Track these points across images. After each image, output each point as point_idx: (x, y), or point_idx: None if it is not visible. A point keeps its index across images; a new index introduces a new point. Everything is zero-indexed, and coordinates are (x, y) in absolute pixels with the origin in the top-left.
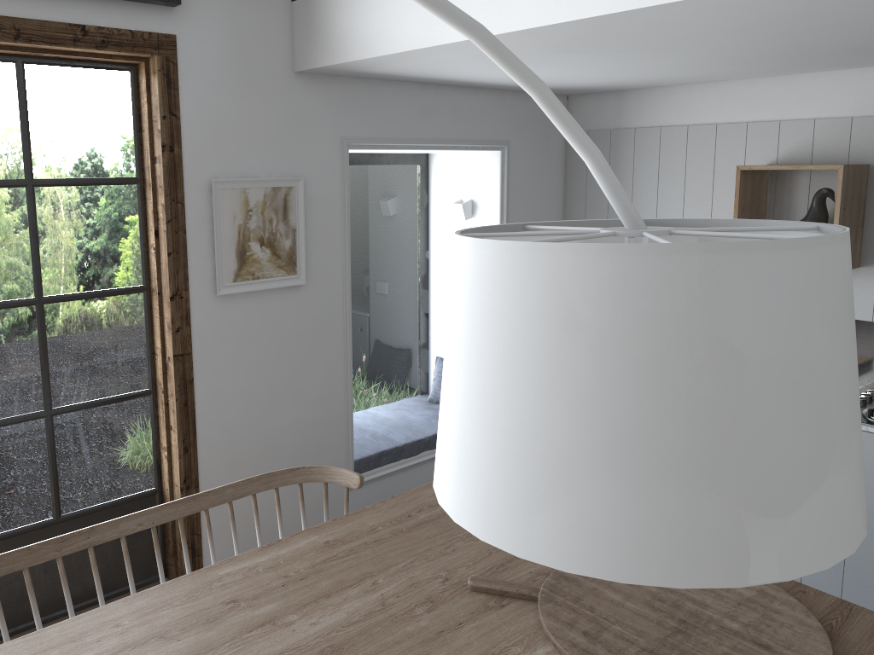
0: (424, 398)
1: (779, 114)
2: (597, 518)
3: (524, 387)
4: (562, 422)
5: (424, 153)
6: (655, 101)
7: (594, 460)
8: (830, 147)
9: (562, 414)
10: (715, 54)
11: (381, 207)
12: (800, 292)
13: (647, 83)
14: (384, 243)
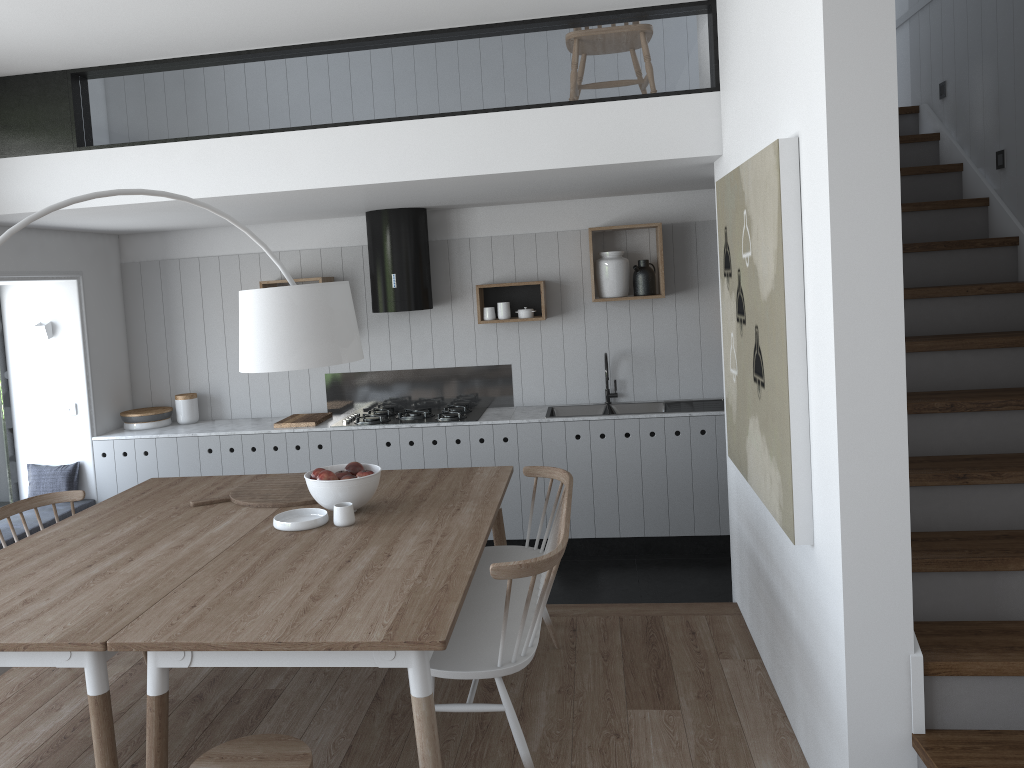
0: None
1: (278, 247)
2: (307, 353)
3: (283, 325)
4: (295, 331)
5: None
6: (192, 239)
7: (305, 339)
8: (311, 267)
9: (295, 329)
10: (246, 212)
11: None
12: (342, 294)
13: (188, 226)
14: None
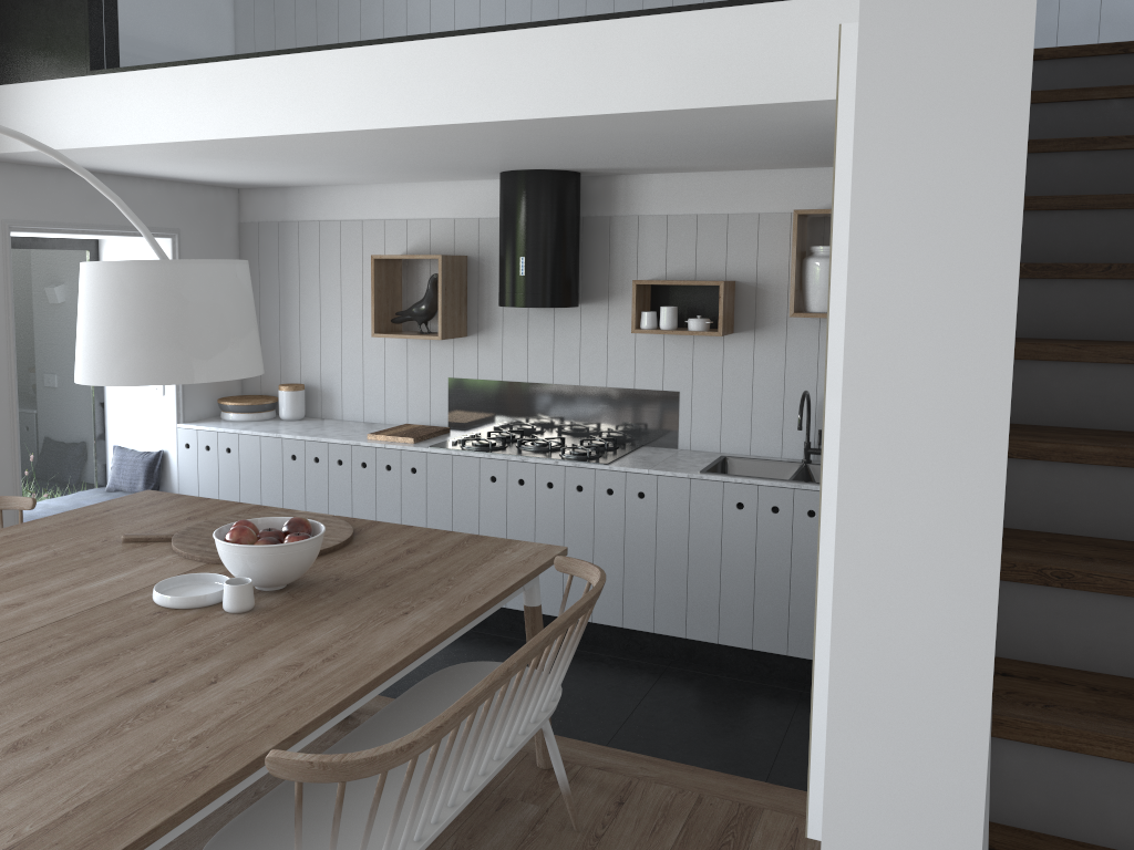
0: (102, 489)
1: (407, 214)
2: (136, 363)
3: (108, 318)
4: (122, 329)
5: (94, 238)
6: (314, 199)
7: (134, 341)
8: (442, 242)
9: (122, 326)
10: (331, 165)
11: (48, 292)
12: (210, 279)
13: (302, 182)
14: (52, 329)
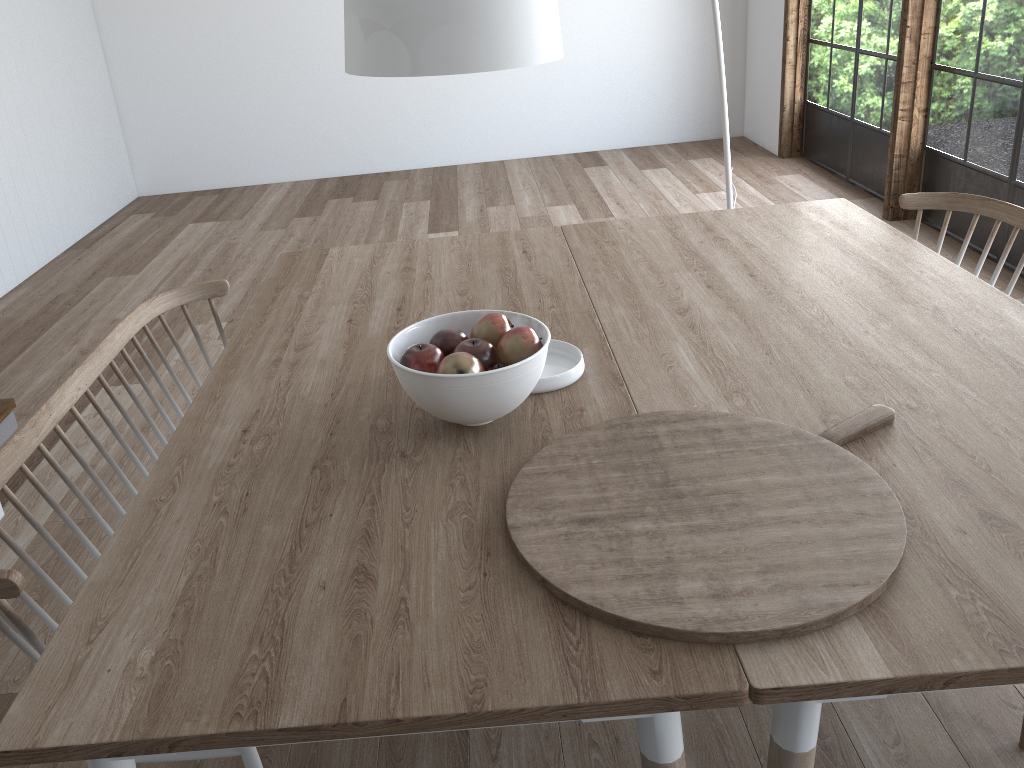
0: None
1: None
2: None
3: None
4: None
5: None
6: None
7: None
8: None
9: None
10: None
11: None
12: None
13: None
14: None
